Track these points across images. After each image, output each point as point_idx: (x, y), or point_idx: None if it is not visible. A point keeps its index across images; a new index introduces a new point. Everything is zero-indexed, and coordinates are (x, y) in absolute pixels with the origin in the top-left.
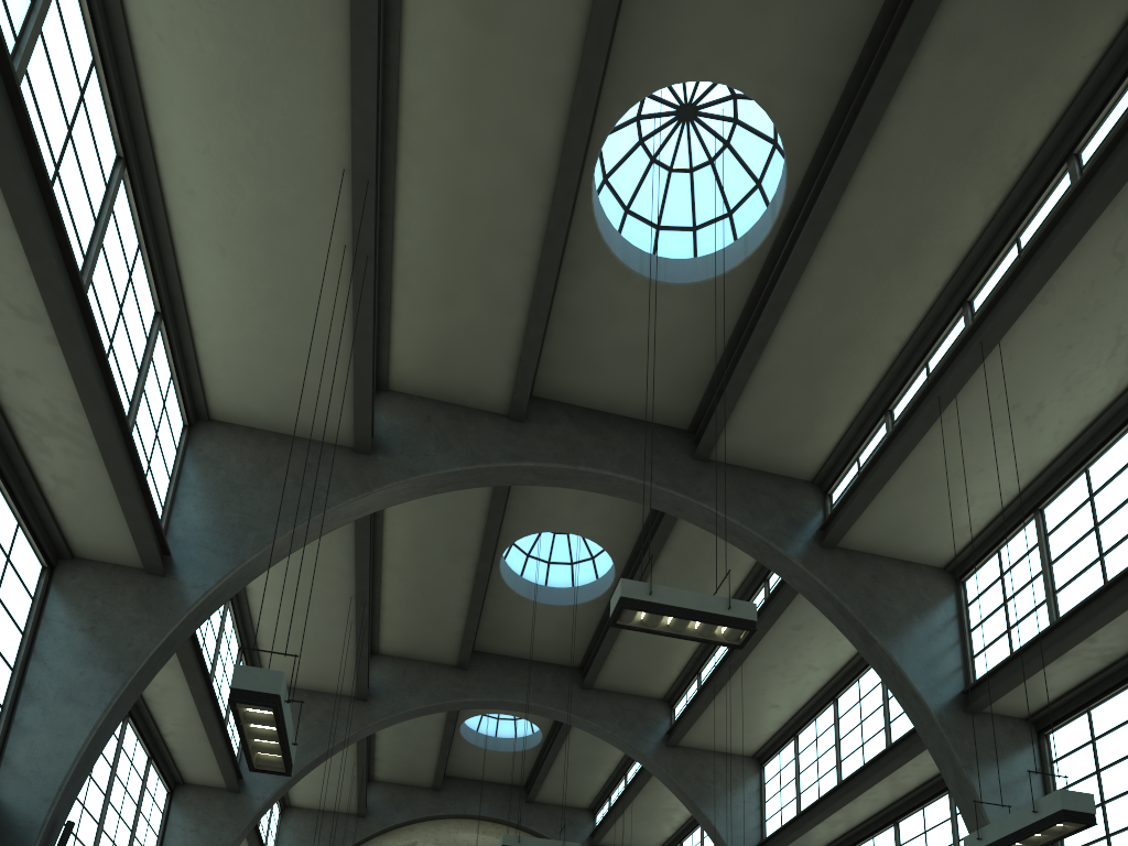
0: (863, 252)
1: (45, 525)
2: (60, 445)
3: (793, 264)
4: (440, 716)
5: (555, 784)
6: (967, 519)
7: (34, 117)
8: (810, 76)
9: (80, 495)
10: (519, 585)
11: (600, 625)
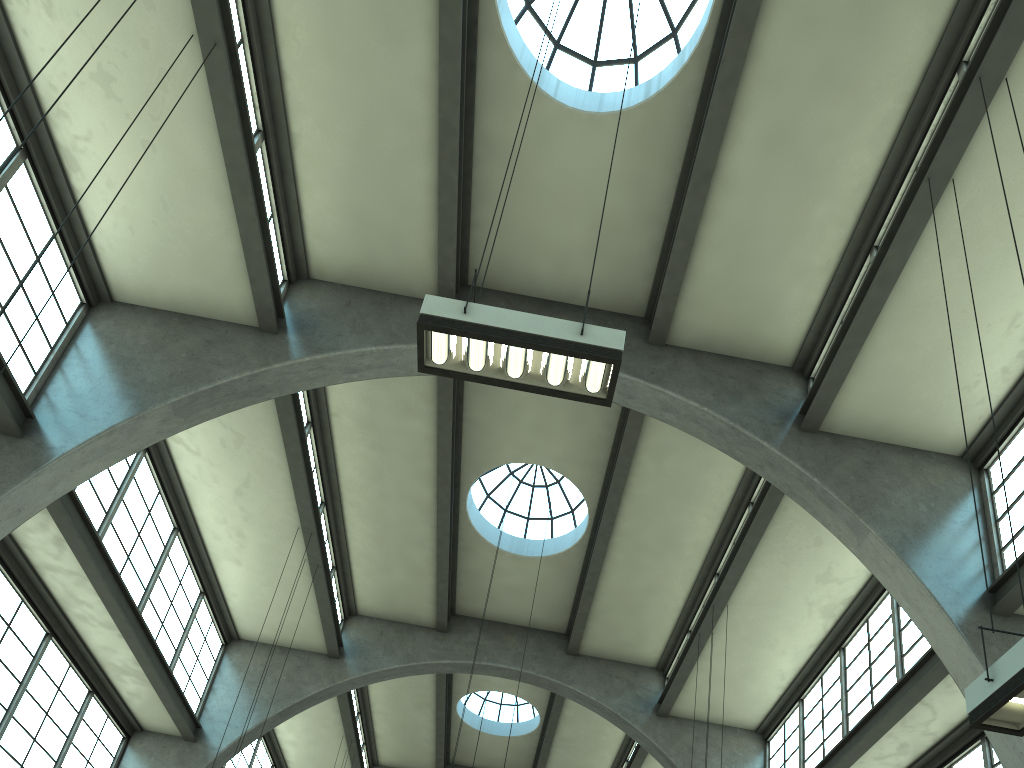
0: (641, 546)
1: (125, 715)
2: (130, 678)
3: (596, 553)
4: None
5: None
6: (757, 701)
7: (115, 540)
8: (584, 459)
9: (143, 700)
10: (475, 721)
11: (538, 749)
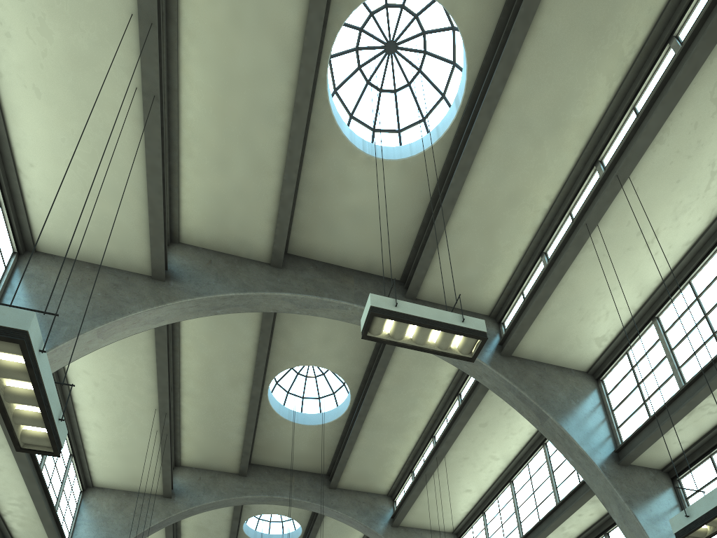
0: (524, 125)
1: None
2: None
3: (475, 133)
4: (227, 515)
5: None
6: (604, 330)
7: None
8: None
9: None
10: (282, 411)
11: (341, 439)
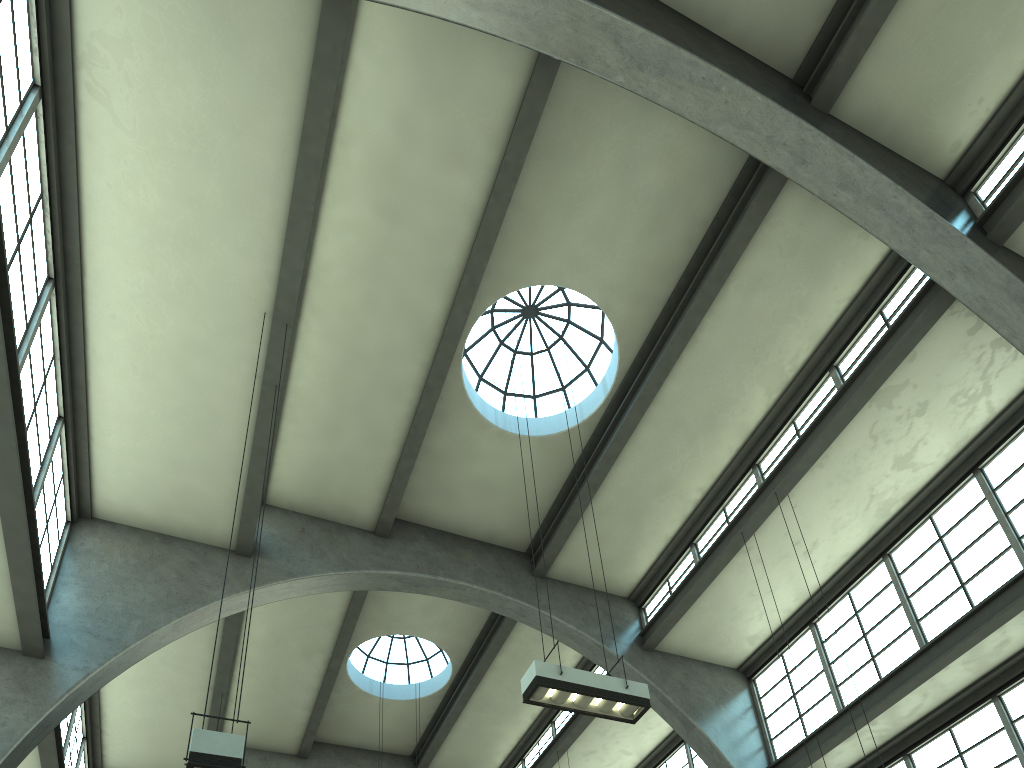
0: (678, 422)
1: None
2: None
3: (625, 427)
4: None
5: None
6: (757, 629)
7: None
8: (640, 292)
9: None
10: (362, 681)
11: (435, 717)
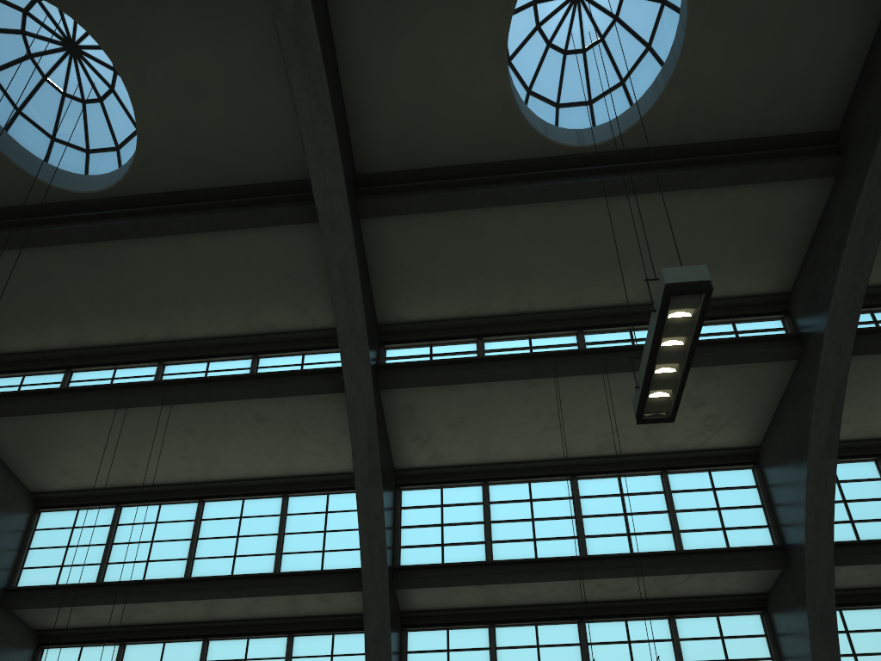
0: (594, 236)
1: None
2: None
3: (580, 188)
4: None
5: None
6: (448, 452)
7: None
8: (692, 111)
9: None
10: None
11: (5, 212)
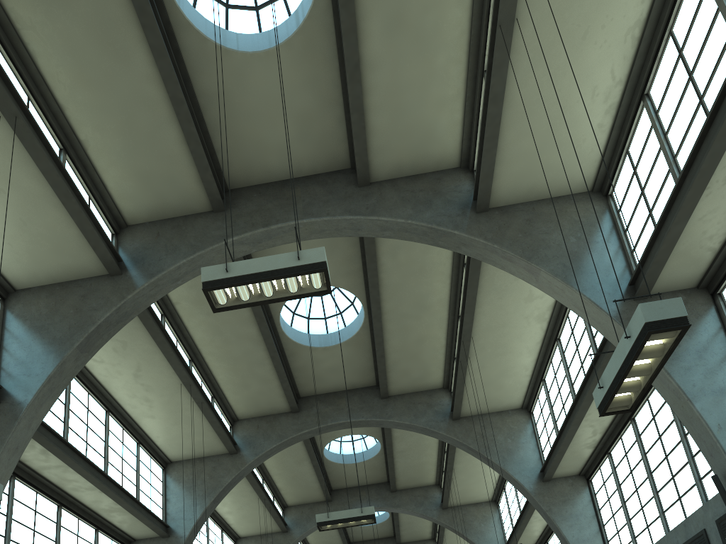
0: (404, 315)
1: (121, 535)
2: (116, 513)
3: (376, 329)
4: None
5: (407, 533)
6: (516, 389)
7: (75, 436)
8: (346, 272)
9: (129, 523)
10: (339, 458)
11: (386, 463)
